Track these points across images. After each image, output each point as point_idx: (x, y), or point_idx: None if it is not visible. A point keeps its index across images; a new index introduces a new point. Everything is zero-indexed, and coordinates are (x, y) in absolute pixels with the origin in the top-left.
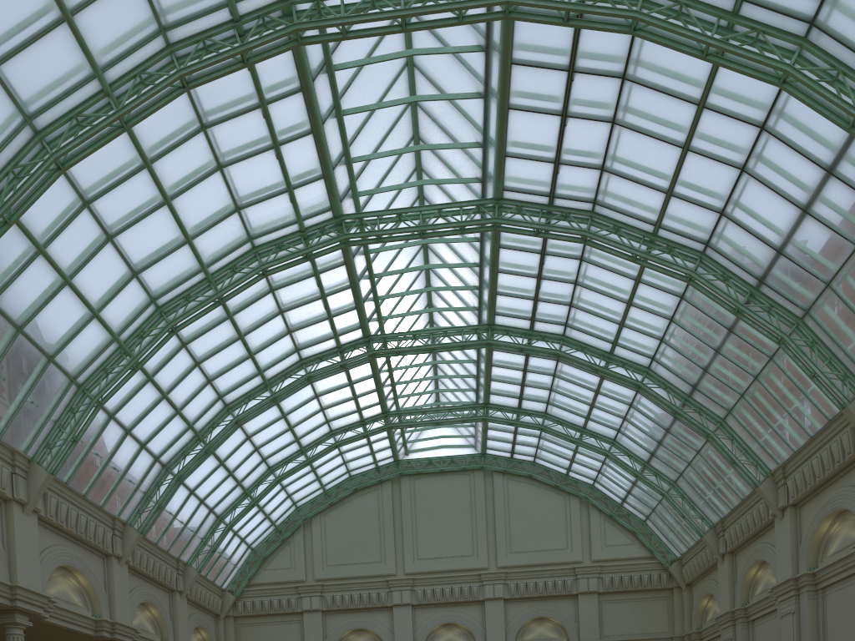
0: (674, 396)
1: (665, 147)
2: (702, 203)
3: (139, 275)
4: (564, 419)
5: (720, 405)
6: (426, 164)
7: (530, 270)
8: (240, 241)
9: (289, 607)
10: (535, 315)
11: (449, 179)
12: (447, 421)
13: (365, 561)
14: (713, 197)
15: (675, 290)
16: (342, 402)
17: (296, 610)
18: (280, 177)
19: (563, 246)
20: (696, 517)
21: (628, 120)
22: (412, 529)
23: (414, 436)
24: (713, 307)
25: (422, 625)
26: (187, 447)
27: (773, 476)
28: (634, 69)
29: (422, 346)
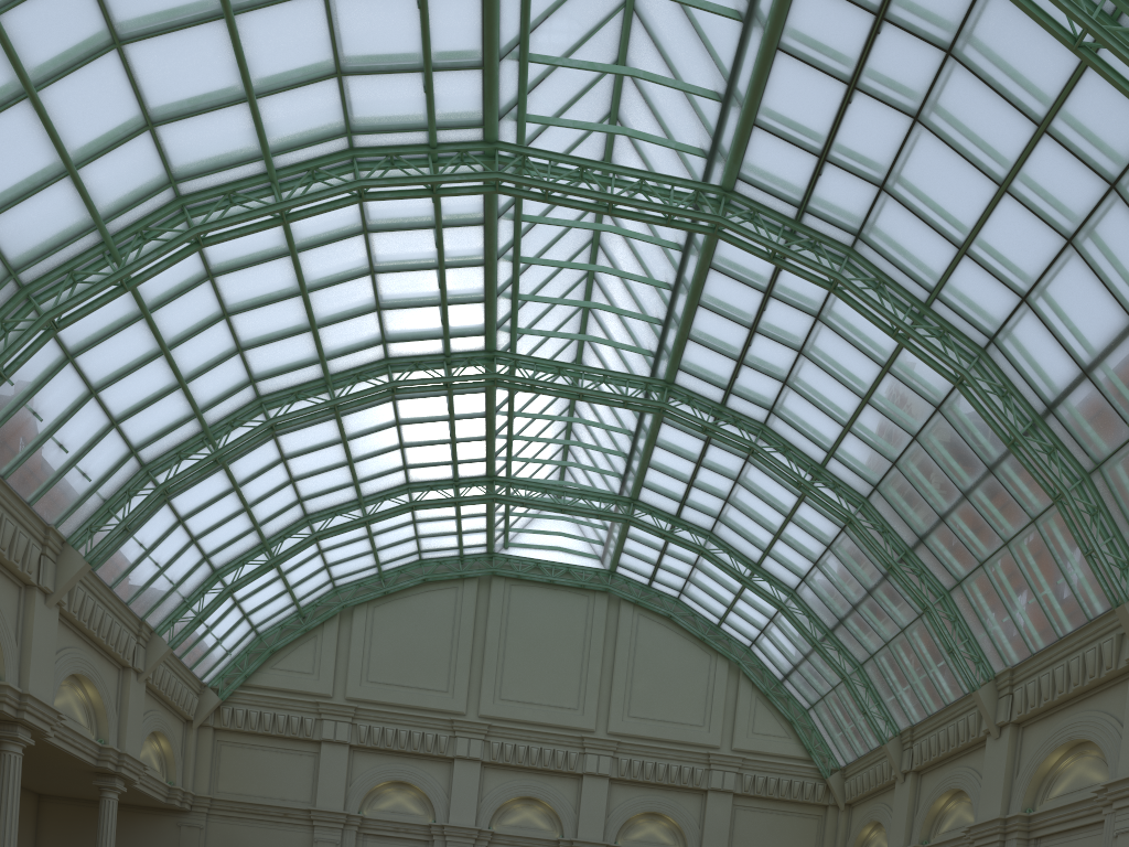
0: (890, 547)
1: (977, 178)
2: (1003, 276)
3: (156, 129)
4: (734, 546)
5: (949, 571)
6: (626, 112)
7: (744, 314)
8: (331, 130)
9: (301, 730)
10: (733, 385)
11: (662, 138)
12: (577, 510)
13: (424, 686)
14: (1020, 271)
15: (931, 395)
16: (433, 444)
17: (312, 737)
18: (416, 42)
19: (798, 291)
20: (879, 717)
21: (937, 121)
22: (497, 655)
23: (520, 525)
24: (976, 432)
25: (492, 793)
26: (186, 446)
27: (996, 680)
28: (968, 43)
29: (568, 387)
